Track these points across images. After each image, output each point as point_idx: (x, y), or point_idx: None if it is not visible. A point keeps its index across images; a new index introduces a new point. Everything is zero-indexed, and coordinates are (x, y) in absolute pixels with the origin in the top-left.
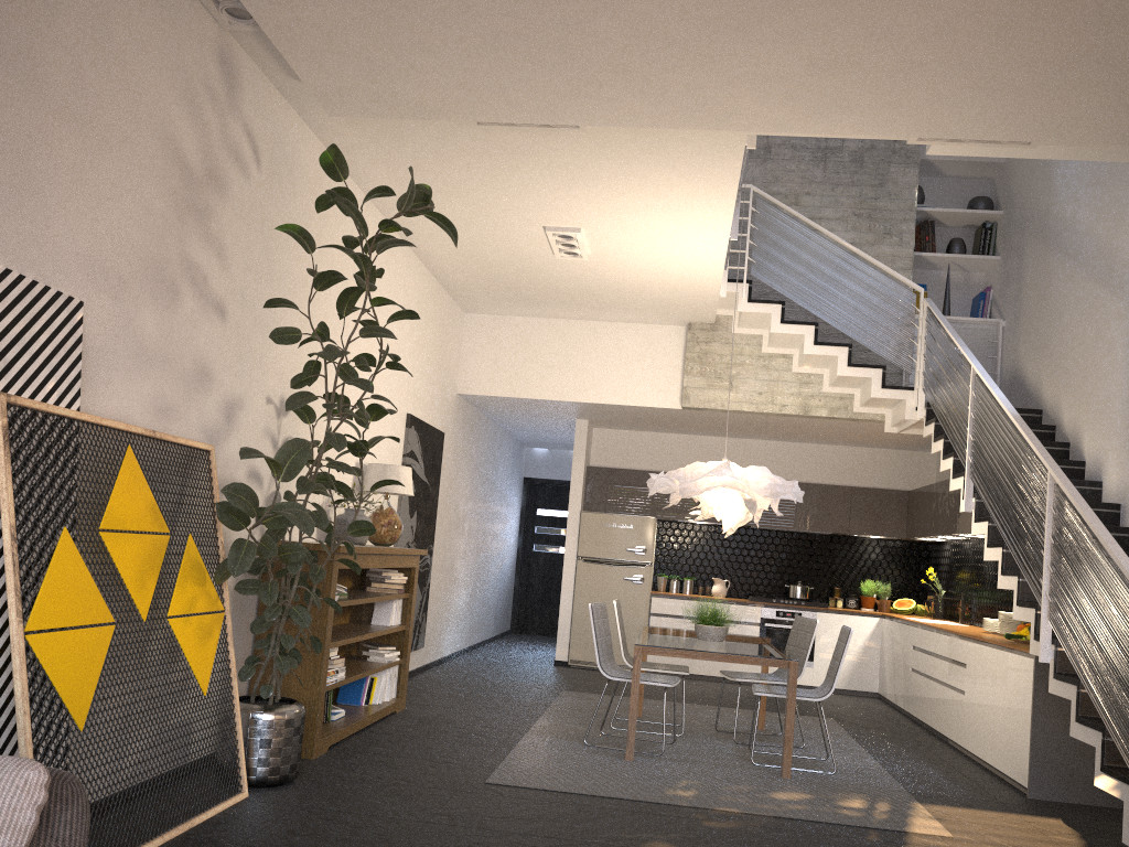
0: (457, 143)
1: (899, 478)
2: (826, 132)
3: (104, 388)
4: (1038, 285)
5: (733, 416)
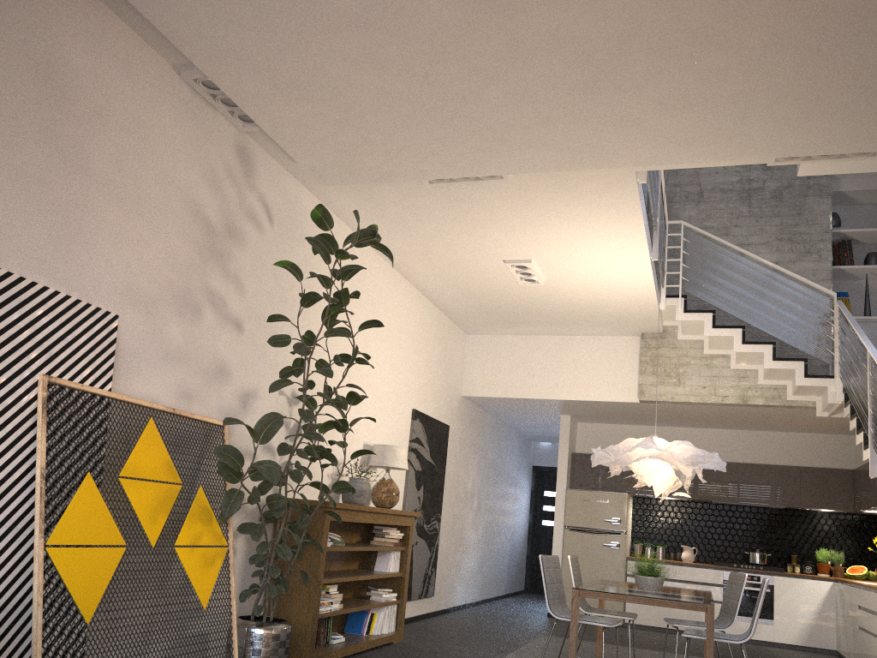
0: (420, 200)
1: (845, 459)
2: (691, 161)
3: (135, 377)
4: None
5: (685, 407)
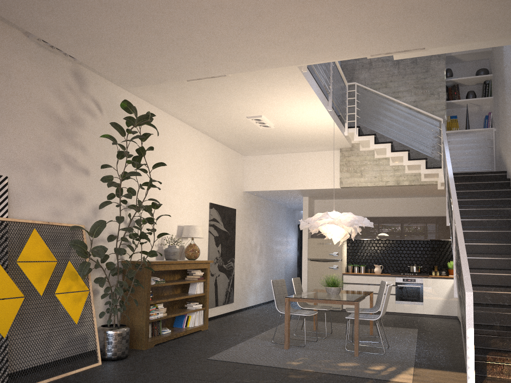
0: (187, 89)
1: None
2: (322, 61)
3: (23, 208)
4: (502, 109)
5: (367, 189)
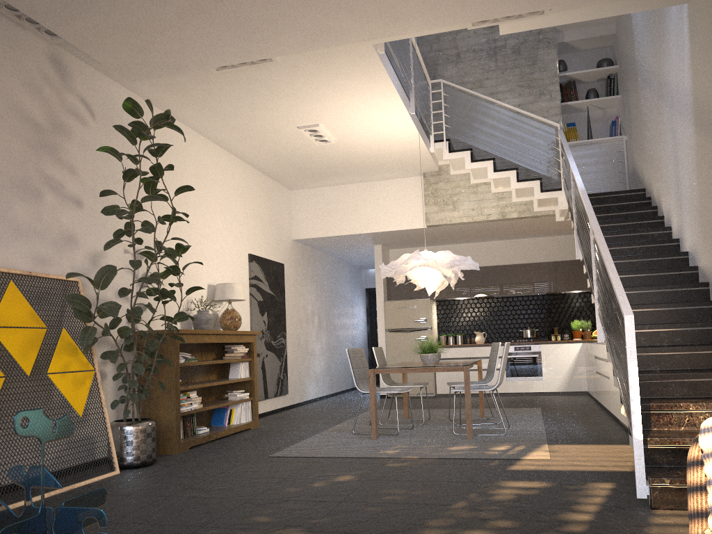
0: (215, 85)
1: None
2: (408, 32)
3: None
4: (635, 108)
5: (462, 227)
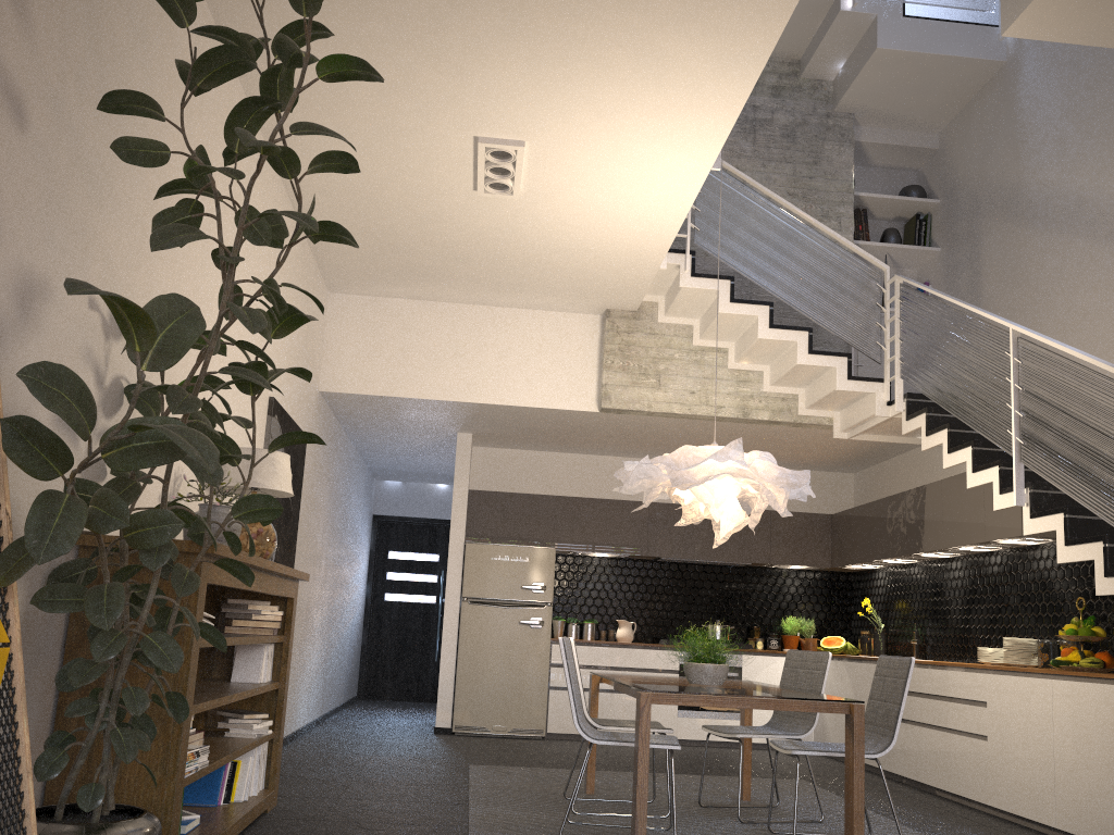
0: None
1: (815, 501)
2: None
3: None
4: (1008, 267)
5: (656, 422)
